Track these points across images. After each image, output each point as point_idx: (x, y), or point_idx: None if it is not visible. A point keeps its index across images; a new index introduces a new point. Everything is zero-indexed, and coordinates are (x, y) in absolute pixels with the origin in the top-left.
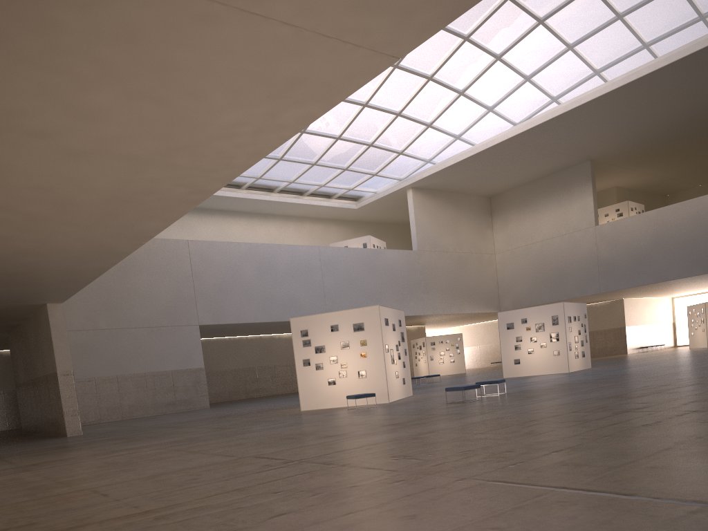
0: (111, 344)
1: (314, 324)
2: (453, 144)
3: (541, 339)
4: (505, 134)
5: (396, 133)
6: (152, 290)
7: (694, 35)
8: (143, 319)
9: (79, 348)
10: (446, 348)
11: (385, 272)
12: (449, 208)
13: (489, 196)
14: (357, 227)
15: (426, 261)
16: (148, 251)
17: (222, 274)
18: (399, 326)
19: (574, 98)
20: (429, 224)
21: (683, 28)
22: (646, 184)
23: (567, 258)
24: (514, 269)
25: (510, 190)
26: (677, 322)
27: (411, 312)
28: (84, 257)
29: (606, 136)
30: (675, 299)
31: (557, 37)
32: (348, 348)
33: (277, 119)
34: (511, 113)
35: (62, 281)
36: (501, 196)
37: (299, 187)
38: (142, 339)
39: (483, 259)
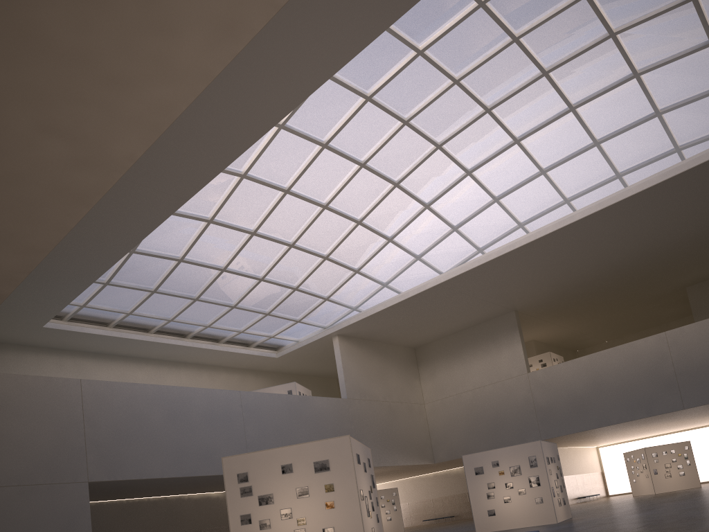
0: None
1: (258, 464)
2: (380, 292)
3: (518, 484)
4: (438, 278)
5: (323, 278)
6: (27, 438)
7: (611, 193)
8: (11, 475)
9: None
10: (381, 505)
11: (314, 420)
12: (376, 357)
13: (414, 347)
14: (277, 378)
15: (357, 409)
16: (26, 390)
17: (122, 420)
18: (369, 467)
19: (505, 244)
20: (357, 372)
21: (601, 184)
22: (560, 339)
23: (502, 405)
24: (446, 419)
25: (435, 341)
26: (605, 471)
27: None
28: None
29: (533, 285)
30: (599, 448)
31: (484, 189)
32: (307, 495)
33: None
34: (438, 262)
35: None
36: (426, 346)
37: (216, 332)
38: (6, 501)
39: (413, 409)
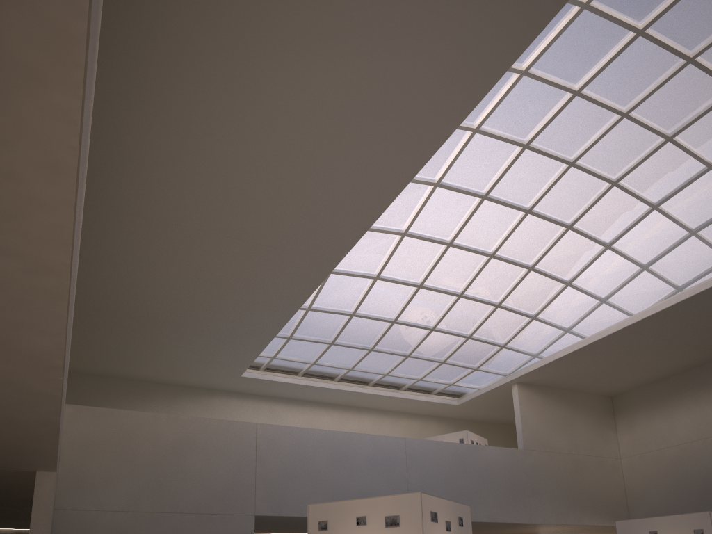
0: (150, 529)
1: (337, 514)
2: (563, 338)
3: None
4: (621, 322)
5: (497, 325)
6: (208, 472)
7: None
8: (192, 504)
9: (112, 530)
10: None
11: (483, 470)
12: (561, 406)
13: (611, 396)
14: (460, 425)
15: (534, 461)
16: (211, 432)
17: (289, 461)
18: (458, 526)
19: (702, 282)
20: (538, 421)
21: None
22: None
23: None
24: (645, 477)
25: (635, 389)
26: None
27: (515, 518)
28: (3, 399)
29: None
30: None
31: (676, 222)
32: None
33: (0, 43)
34: (628, 304)
35: (19, 438)
36: (625, 395)
37: (395, 380)
38: (186, 526)
39: (606, 463)
